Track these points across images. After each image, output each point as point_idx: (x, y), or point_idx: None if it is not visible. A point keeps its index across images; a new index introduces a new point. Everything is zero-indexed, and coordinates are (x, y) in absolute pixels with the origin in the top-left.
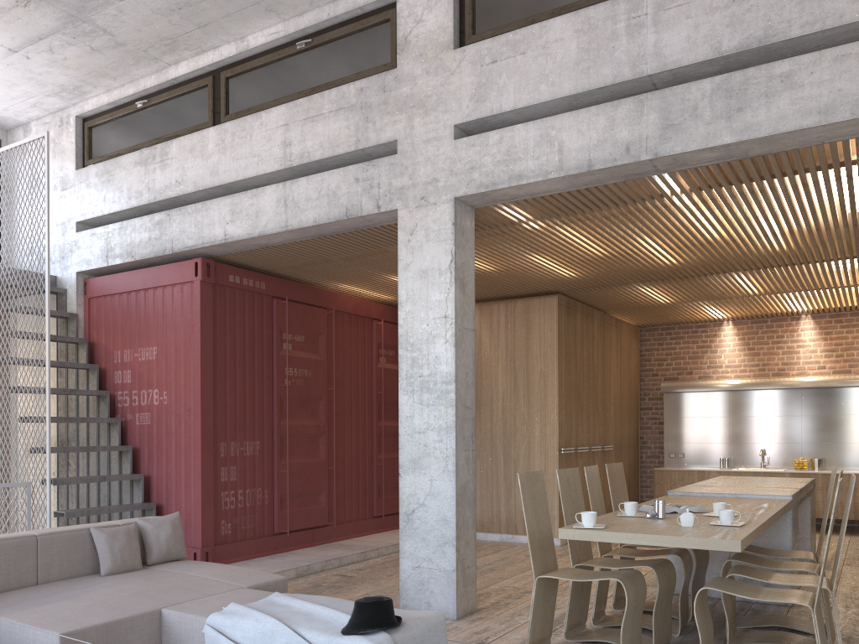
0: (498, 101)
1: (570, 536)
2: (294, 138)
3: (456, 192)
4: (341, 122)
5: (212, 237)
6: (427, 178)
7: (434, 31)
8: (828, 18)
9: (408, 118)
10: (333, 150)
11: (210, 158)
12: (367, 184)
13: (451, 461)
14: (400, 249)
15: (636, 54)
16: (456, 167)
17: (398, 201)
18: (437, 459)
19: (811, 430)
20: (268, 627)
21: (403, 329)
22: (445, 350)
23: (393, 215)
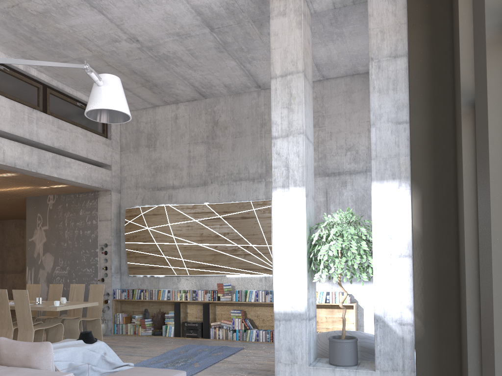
0: None
1: (60, 309)
2: None
3: None
4: None
5: None
6: None
7: None
8: (77, 151)
9: None
10: None
11: None
12: None
13: None
14: None
15: (31, 131)
16: None
17: None
18: None
19: None
20: (72, 350)
21: None
22: None
23: None
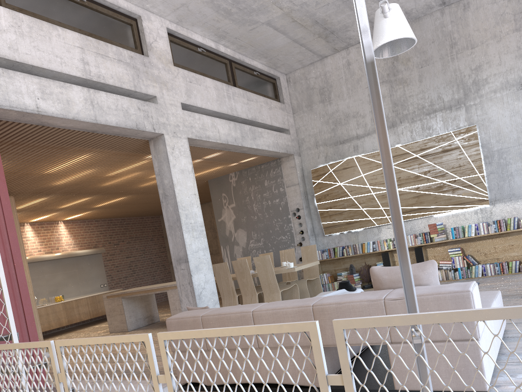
0: (195, 101)
1: (297, 269)
2: (91, 62)
3: (188, 135)
4: (123, 69)
5: (22, 105)
6: (174, 123)
7: (164, 51)
8: (264, 120)
9: (160, 88)
10: (121, 84)
11: (5, 33)
12: (145, 113)
13: (210, 264)
14: (169, 156)
15: (231, 107)
16: (186, 123)
17: (163, 130)
18: (205, 264)
19: (51, 282)
20: None
21: (178, 198)
22: (198, 211)
23: (150, 135)
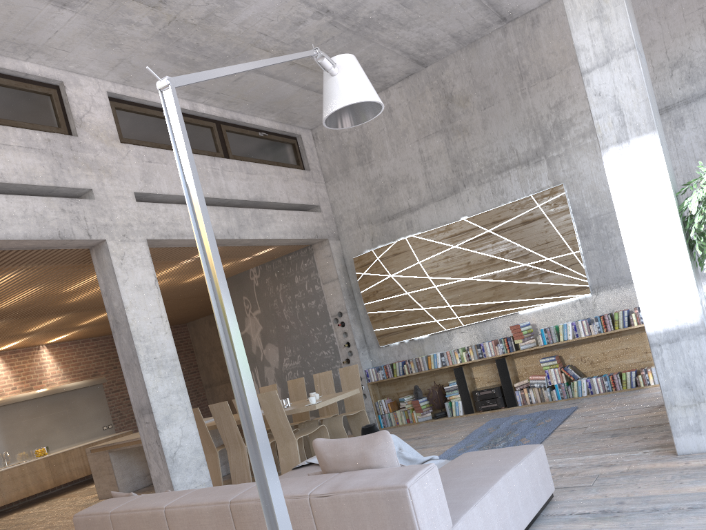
0: (159, 187)
1: (319, 406)
2: None
3: (147, 236)
4: (35, 159)
5: None
6: (124, 222)
7: (103, 124)
8: (276, 198)
9: (97, 176)
10: (31, 180)
11: None
12: (74, 215)
13: (190, 410)
14: (116, 269)
15: (219, 187)
16: (143, 220)
17: (105, 234)
18: (181, 412)
19: (31, 430)
20: None
21: (133, 326)
22: (167, 339)
23: (87, 243)
